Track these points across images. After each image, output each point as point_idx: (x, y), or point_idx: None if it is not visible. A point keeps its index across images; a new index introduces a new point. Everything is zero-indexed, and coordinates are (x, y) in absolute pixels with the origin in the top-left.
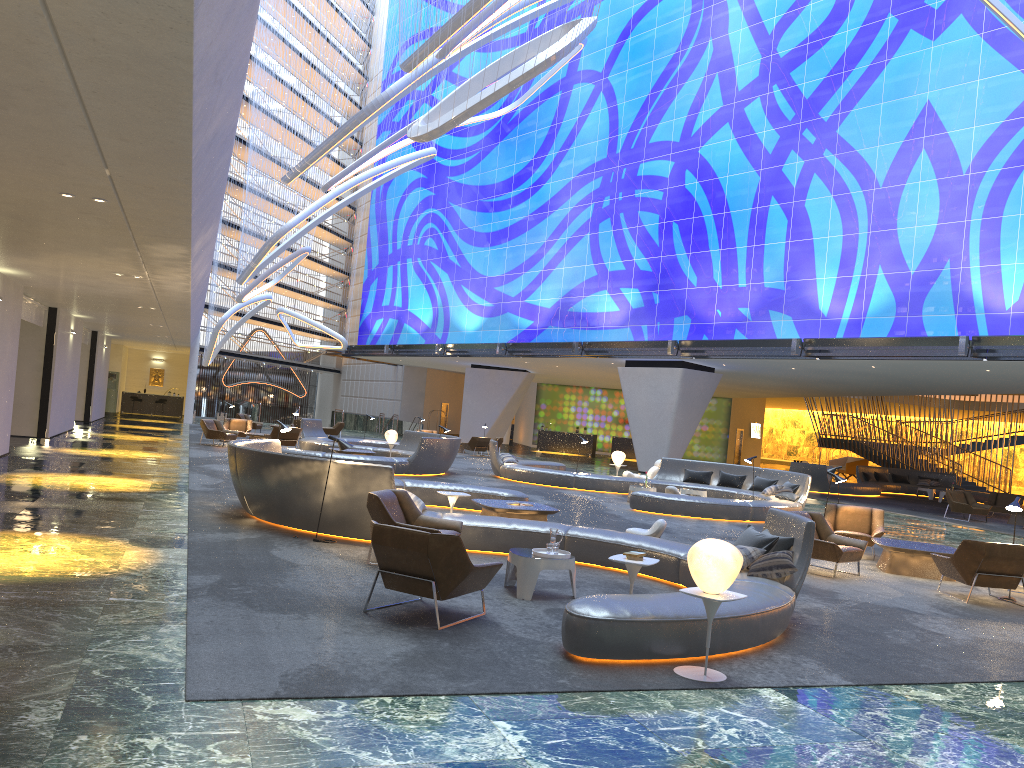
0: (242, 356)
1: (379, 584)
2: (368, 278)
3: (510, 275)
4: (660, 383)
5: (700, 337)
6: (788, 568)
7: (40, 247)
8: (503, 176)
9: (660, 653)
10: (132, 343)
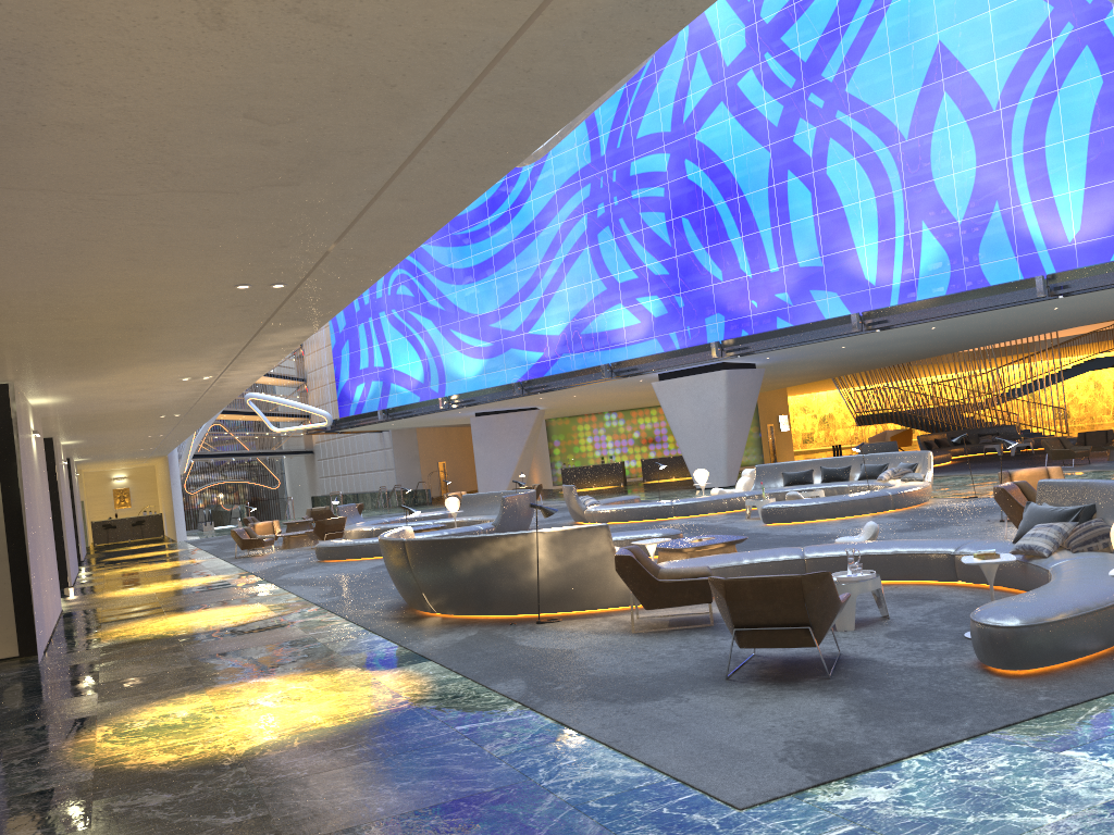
0: (209, 456)
1: (685, 649)
2: (337, 342)
3: (505, 308)
4: (703, 390)
5: (739, 333)
6: None
7: (123, 362)
8: (474, 203)
9: (1093, 648)
10: (95, 465)
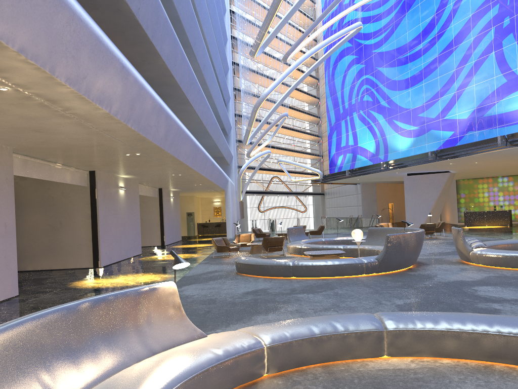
0: (264, 193)
1: None
2: (330, 132)
3: (429, 103)
4: None
5: None
6: None
7: None
8: (413, 35)
9: None
10: (195, 194)
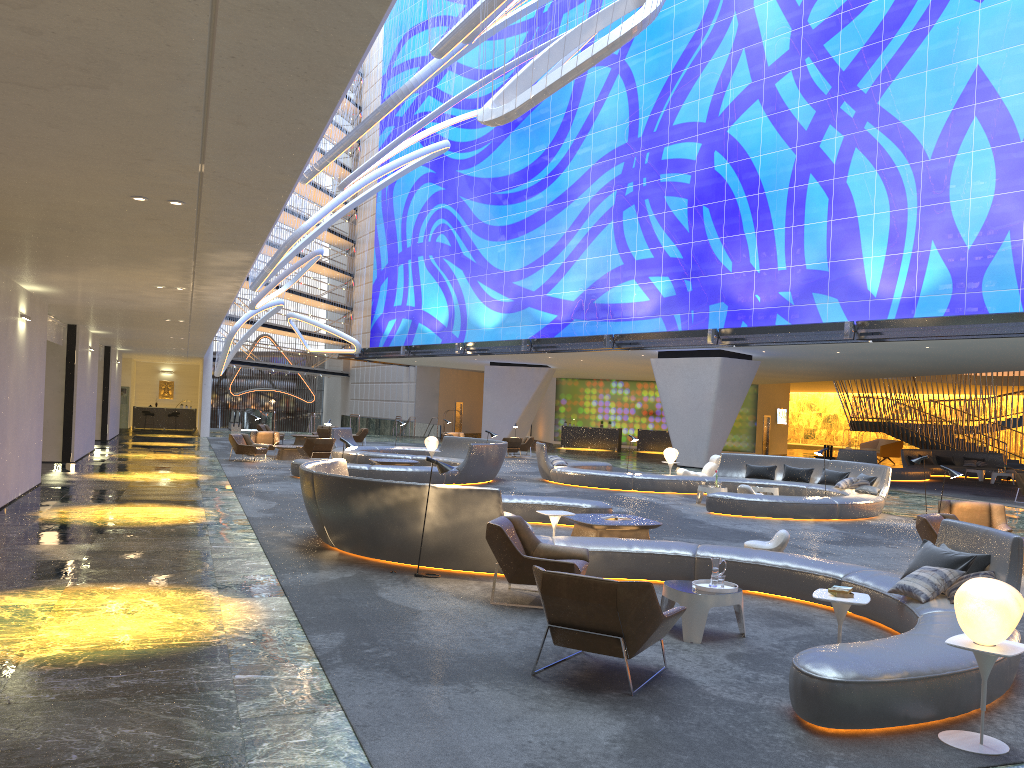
0: (251, 364)
1: (522, 632)
2: (378, 278)
3: (529, 269)
4: (697, 373)
5: (738, 324)
6: None
7: (82, 261)
8: (517, 167)
9: (917, 717)
10: (142, 356)
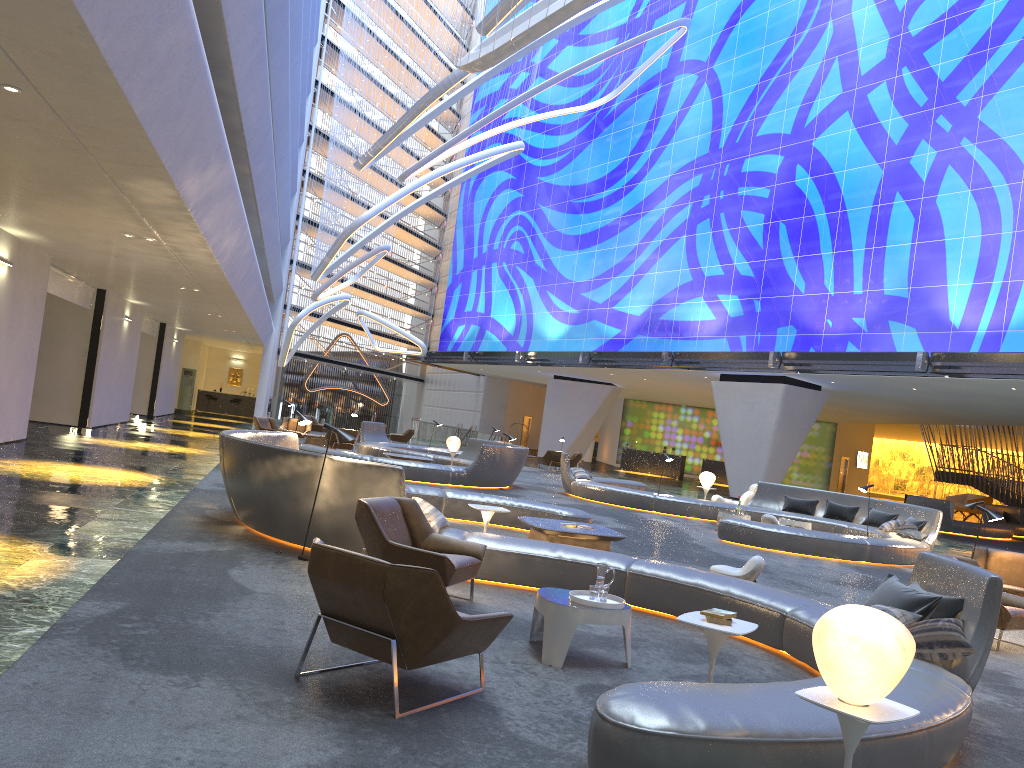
0: (323, 360)
1: None
2: (452, 283)
3: (598, 280)
4: (758, 400)
5: (806, 350)
6: (960, 647)
7: (18, 190)
8: (595, 175)
9: None
10: (208, 340)
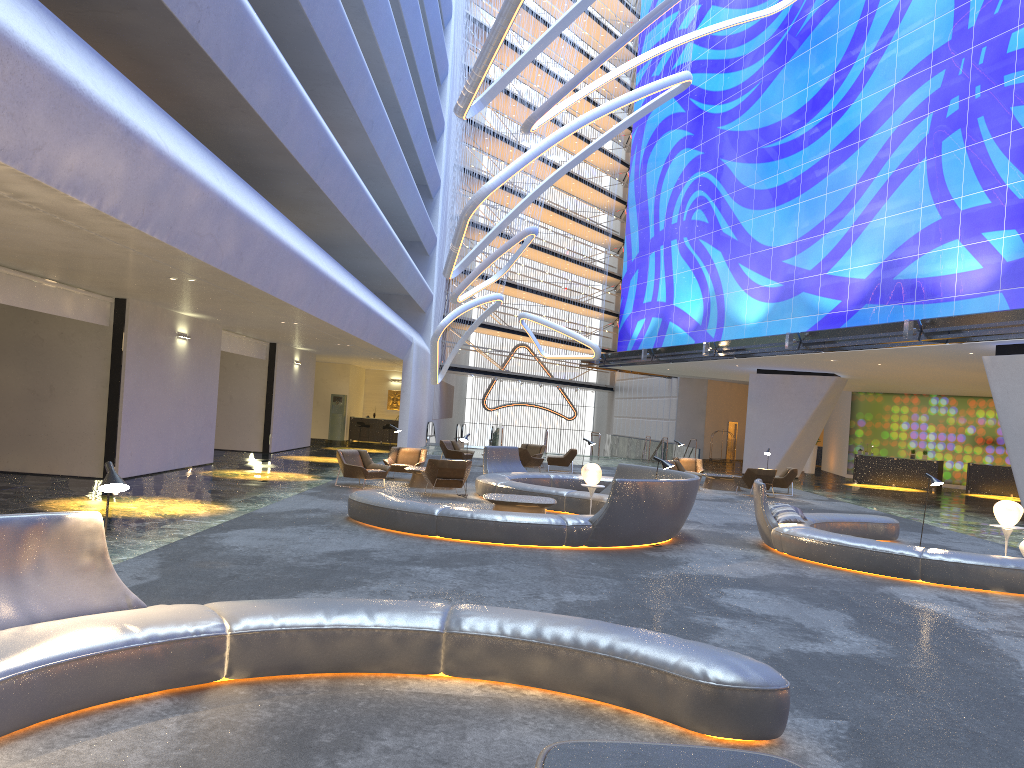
0: (493, 374)
1: None
2: (627, 271)
3: (805, 240)
4: None
5: None
6: None
7: None
8: (791, 108)
9: None
10: (350, 360)
